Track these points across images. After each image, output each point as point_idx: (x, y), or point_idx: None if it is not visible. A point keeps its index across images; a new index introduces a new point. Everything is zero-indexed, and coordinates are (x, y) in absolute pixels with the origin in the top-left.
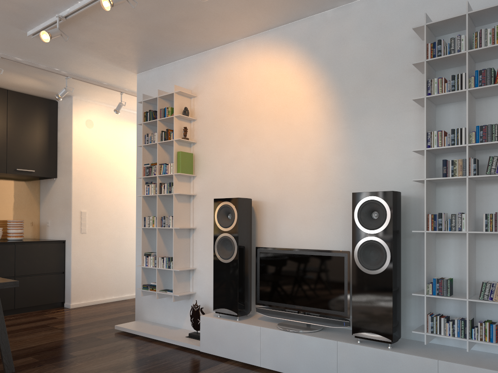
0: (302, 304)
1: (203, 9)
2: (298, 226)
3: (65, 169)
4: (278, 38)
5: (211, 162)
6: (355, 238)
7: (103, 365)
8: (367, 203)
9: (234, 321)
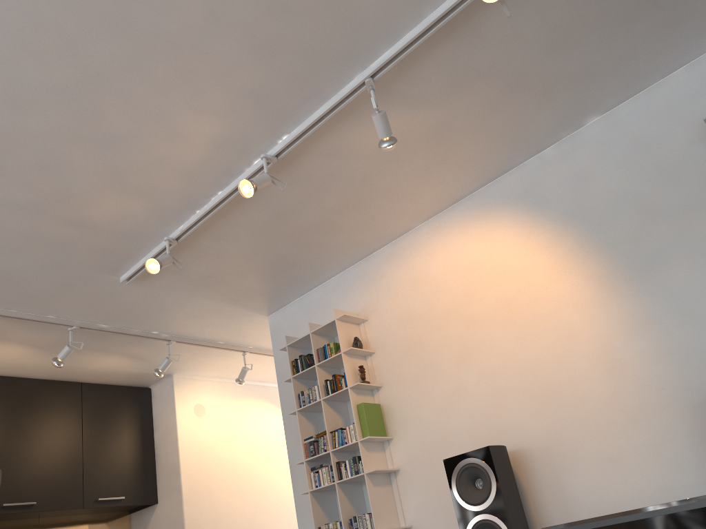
0: None
1: (369, 186)
2: (604, 475)
3: (170, 485)
4: (478, 206)
5: (414, 409)
6: None
7: None
8: None
9: None
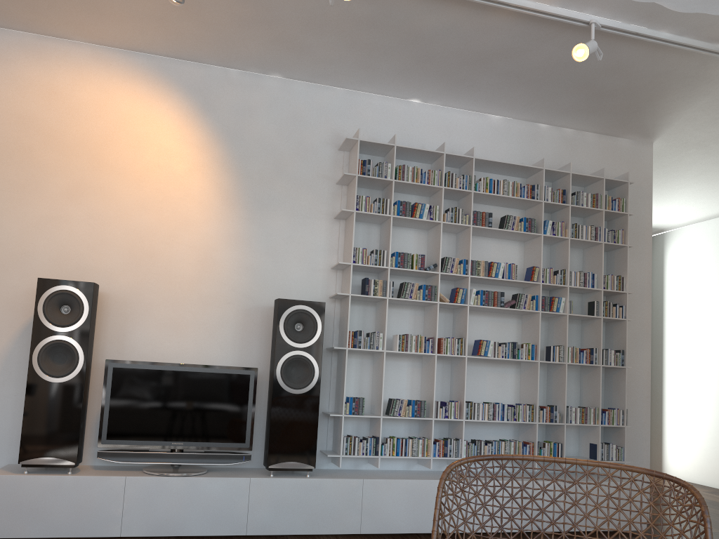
0: (183, 439)
1: None
2: (165, 334)
3: None
4: (152, 70)
5: None
6: (279, 352)
7: None
8: (297, 312)
9: (69, 475)
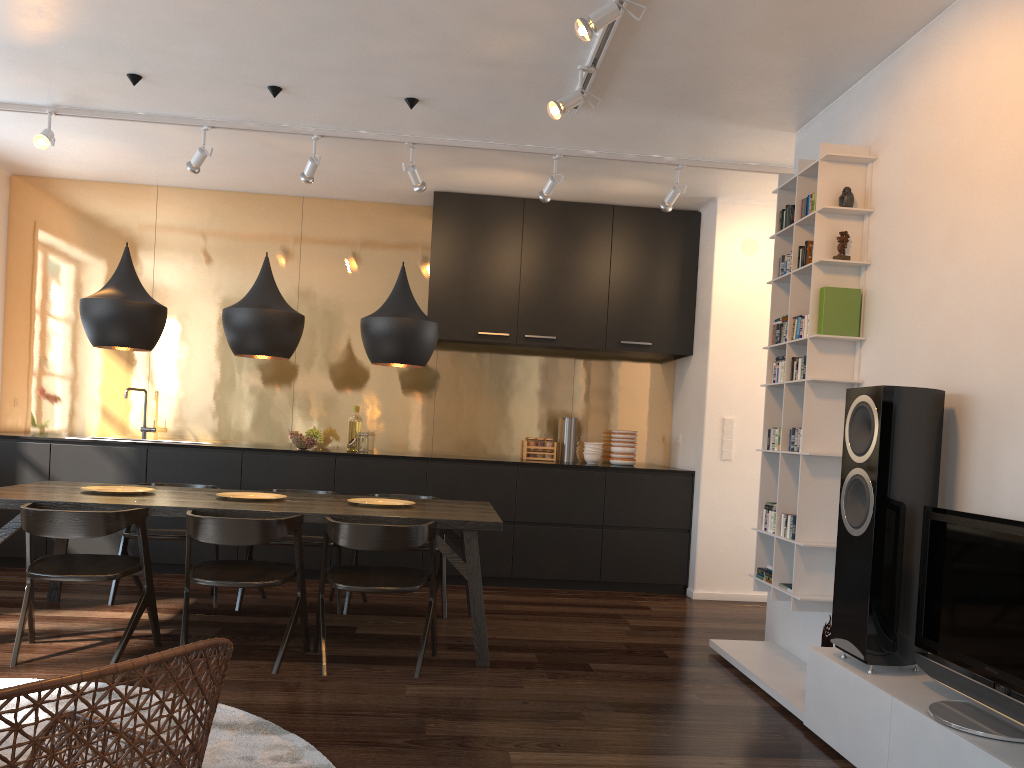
0: (998, 665)
1: None
2: None
3: (701, 338)
4: None
5: (890, 306)
6: None
7: (609, 695)
8: None
9: (857, 672)
